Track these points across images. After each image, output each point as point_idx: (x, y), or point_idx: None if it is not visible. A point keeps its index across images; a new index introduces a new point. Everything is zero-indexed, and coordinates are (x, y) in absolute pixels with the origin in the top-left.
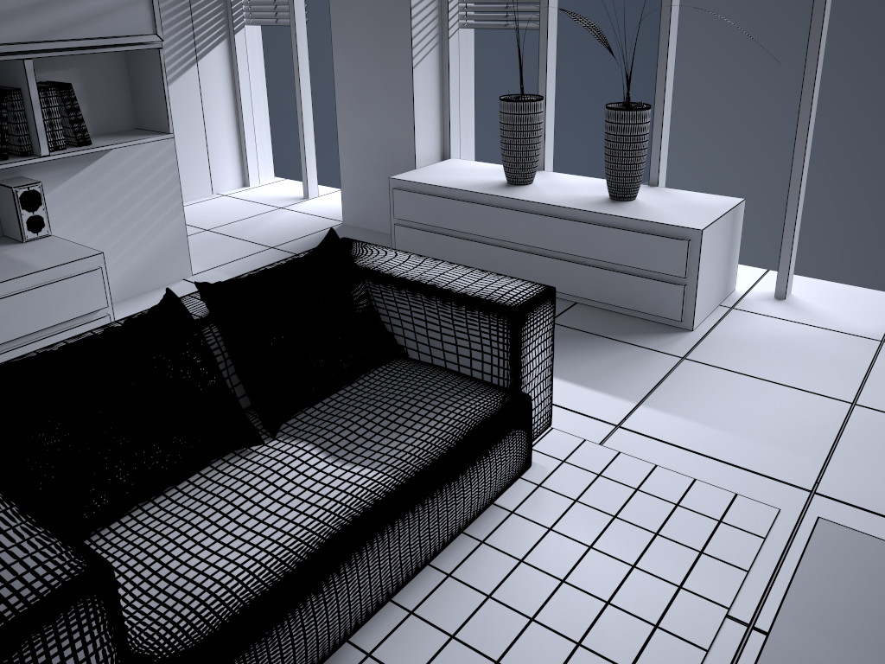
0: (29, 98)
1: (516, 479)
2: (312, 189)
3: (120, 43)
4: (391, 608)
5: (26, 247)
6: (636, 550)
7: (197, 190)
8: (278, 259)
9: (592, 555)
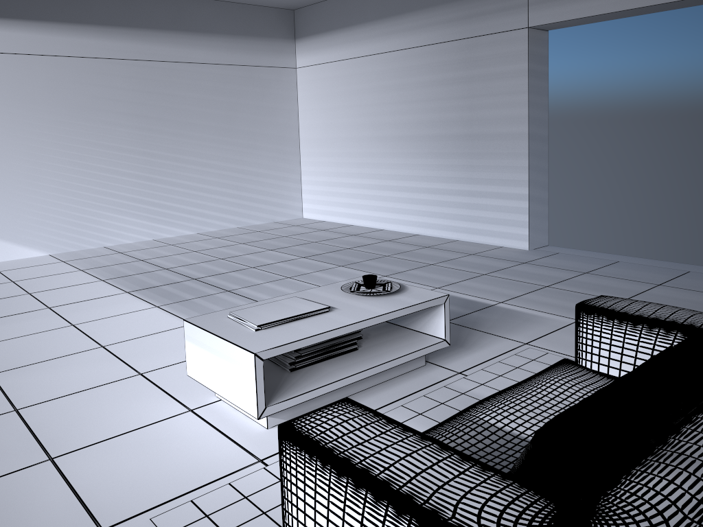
0: None
1: None
2: None
3: None
4: None
5: None
6: None
7: None
8: None
9: None
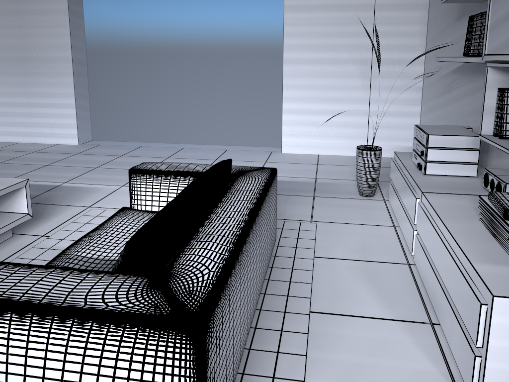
0: None
1: None
2: None
3: None
4: None
5: None
6: None
7: None
8: None
9: None
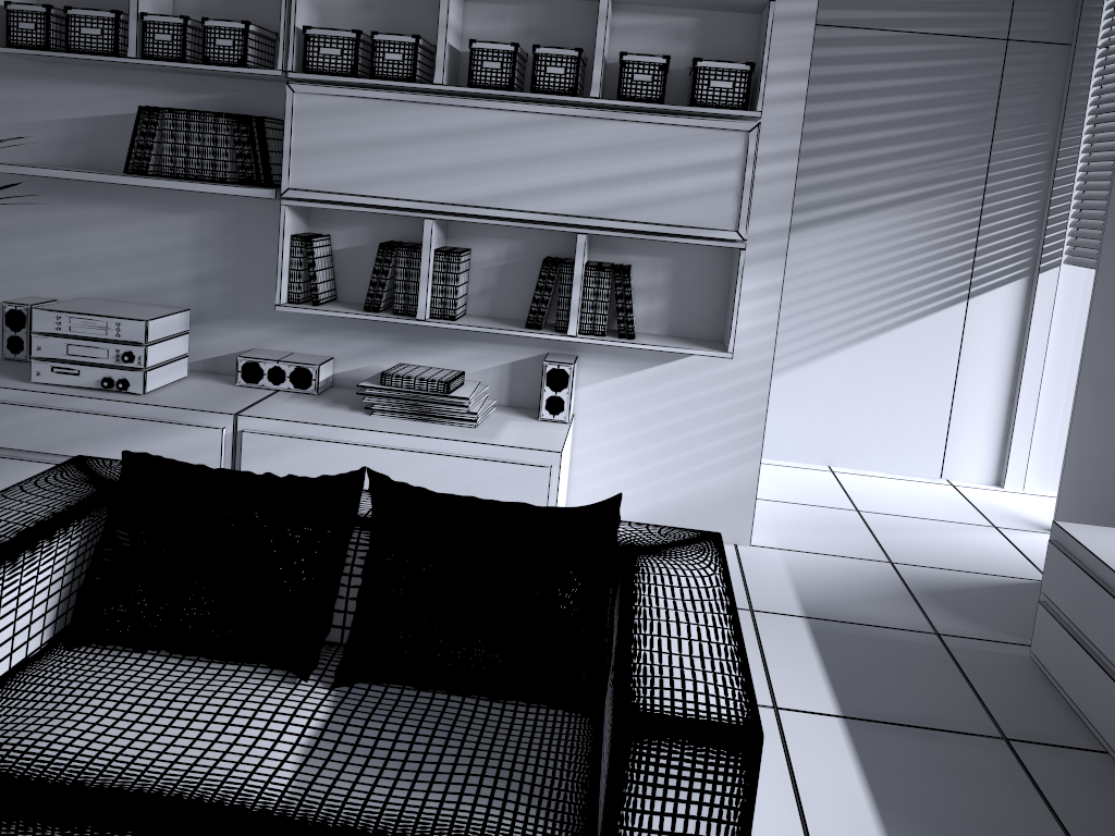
0: (572, 273)
1: None
2: None
3: (686, 234)
4: None
5: (530, 424)
6: None
7: (917, 465)
8: (870, 578)
9: None
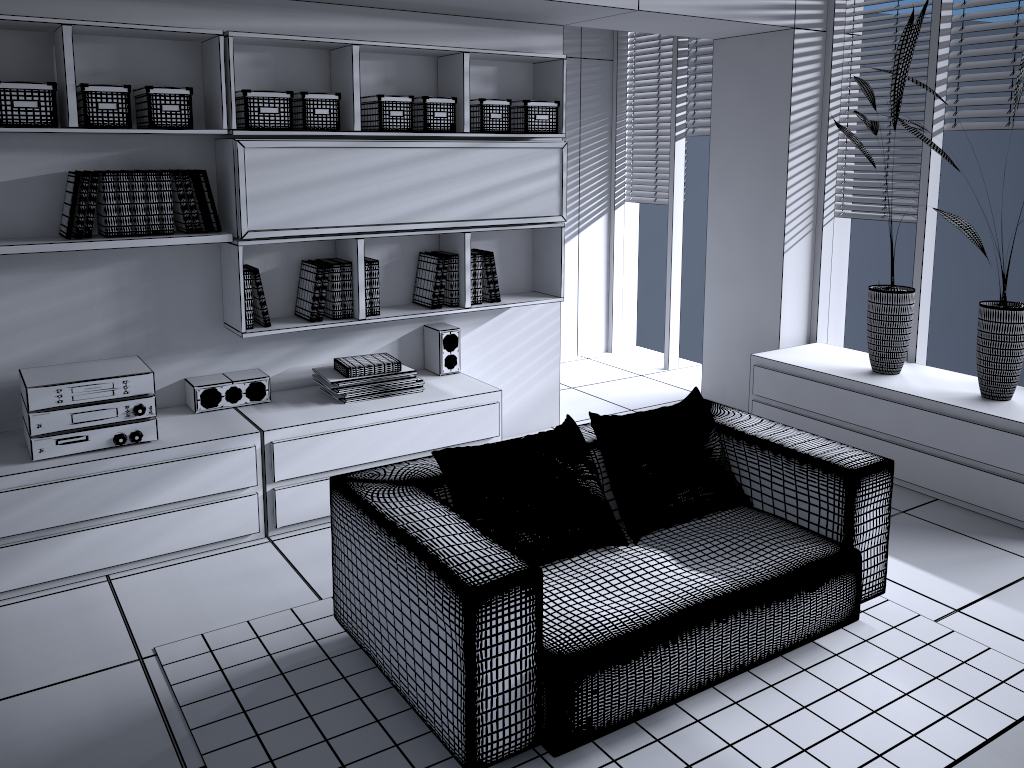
0: (464, 262)
1: (841, 625)
2: (672, 361)
3: (534, 222)
4: (719, 696)
5: (442, 379)
6: (951, 705)
7: (563, 351)
8: None
9: (906, 700)
